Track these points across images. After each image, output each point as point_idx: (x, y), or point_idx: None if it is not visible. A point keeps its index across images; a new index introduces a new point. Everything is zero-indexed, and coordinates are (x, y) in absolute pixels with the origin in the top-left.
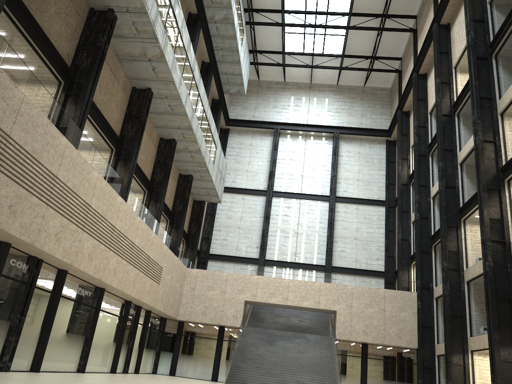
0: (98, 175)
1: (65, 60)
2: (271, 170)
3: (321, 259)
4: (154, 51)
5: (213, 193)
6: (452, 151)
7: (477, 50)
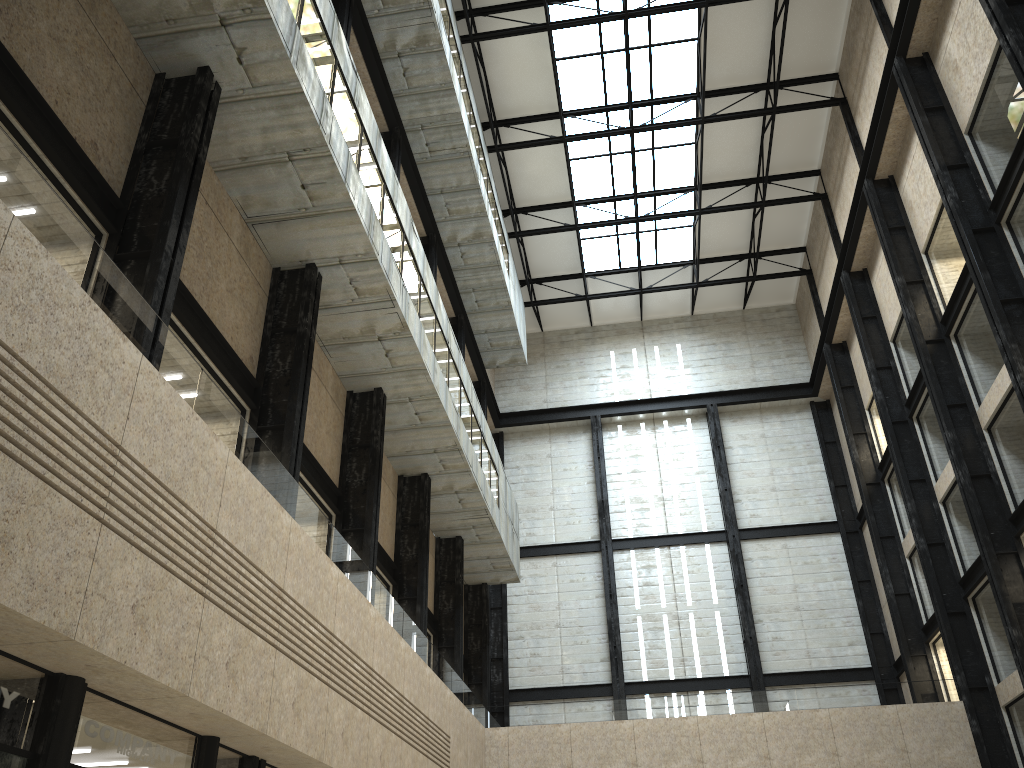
0: (338, 573)
1: (248, 368)
2: (600, 498)
3: (738, 662)
4: (388, 322)
5: (504, 564)
6: (963, 406)
7: (970, 218)
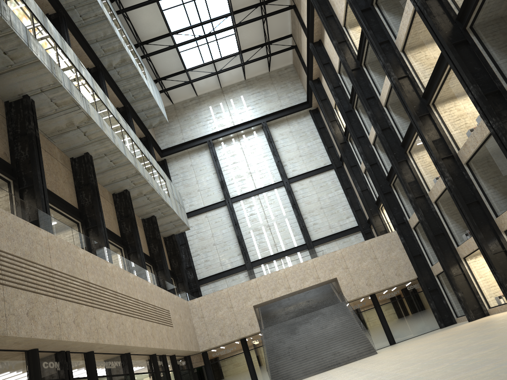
0: (83, 251)
1: (4, 159)
2: (220, 180)
3: (300, 239)
4: (79, 117)
5: (180, 223)
6: (373, 97)
7: (359, 4)
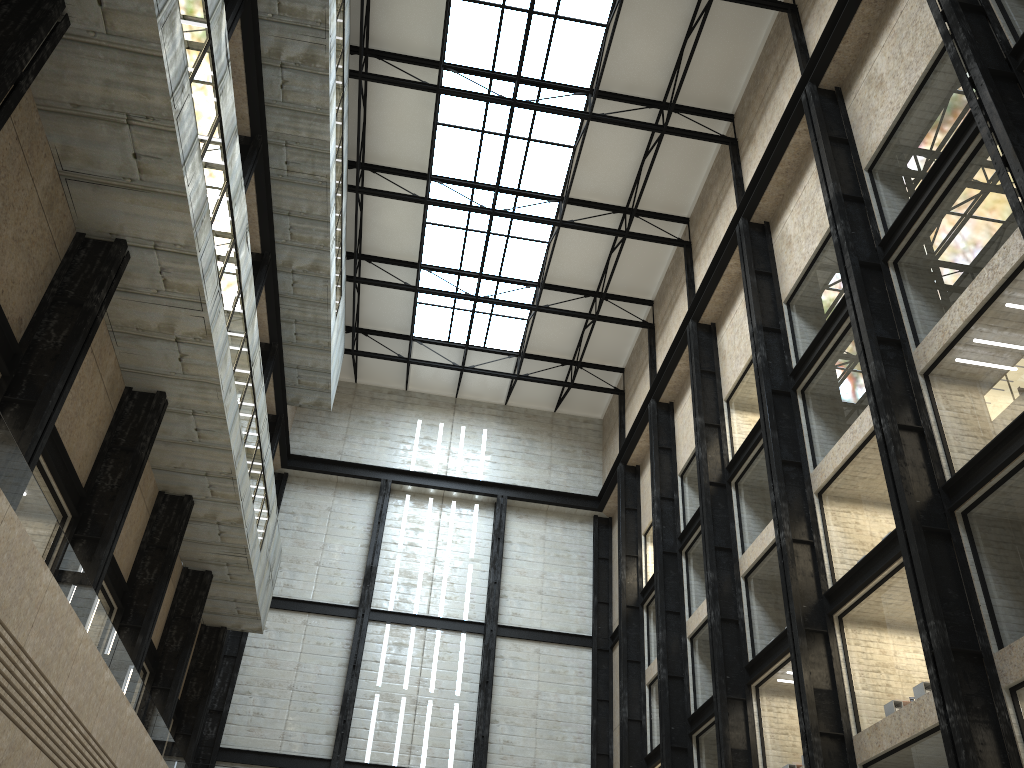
0: (50, 580)
1: (13, 330)
2: (369, 564)
3: (464, 760)
4: (192, 324)
5: (250, 611)
6: (729, 551)
7: (772, 379)
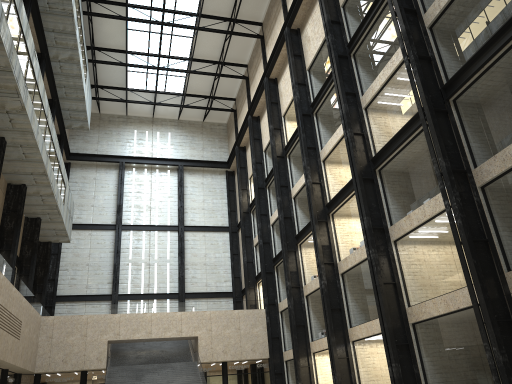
0: None
1: None
2: (119, 204)
3: (174, 287)
4: (14, 104)
5: (63, 233)
6: (286, 187)
7: (302, 108)
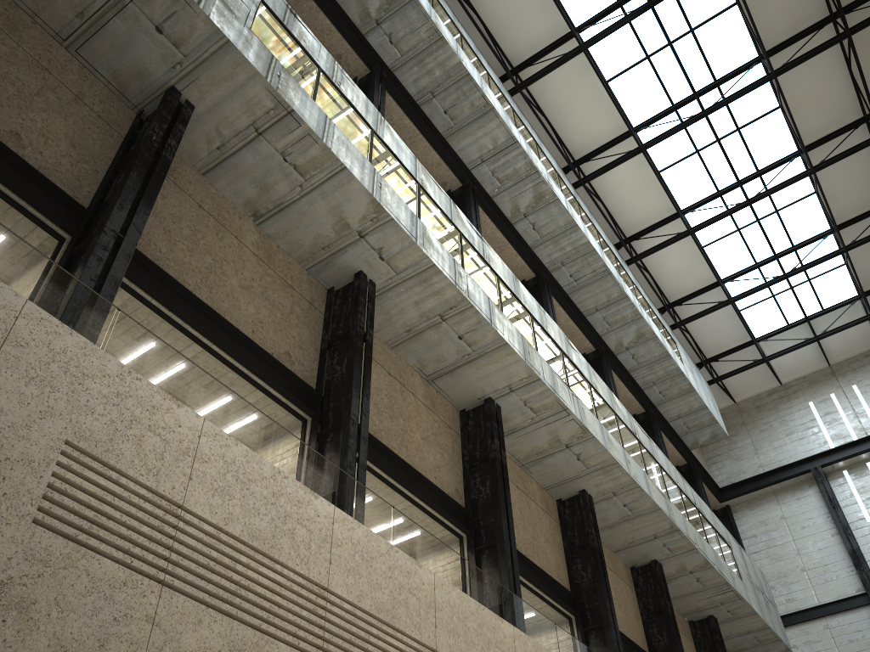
0: None
1: (456, 499)
2: (850, 548)
3: None
4: (569, 429)
5: (768, 636)
6: None
7: None
